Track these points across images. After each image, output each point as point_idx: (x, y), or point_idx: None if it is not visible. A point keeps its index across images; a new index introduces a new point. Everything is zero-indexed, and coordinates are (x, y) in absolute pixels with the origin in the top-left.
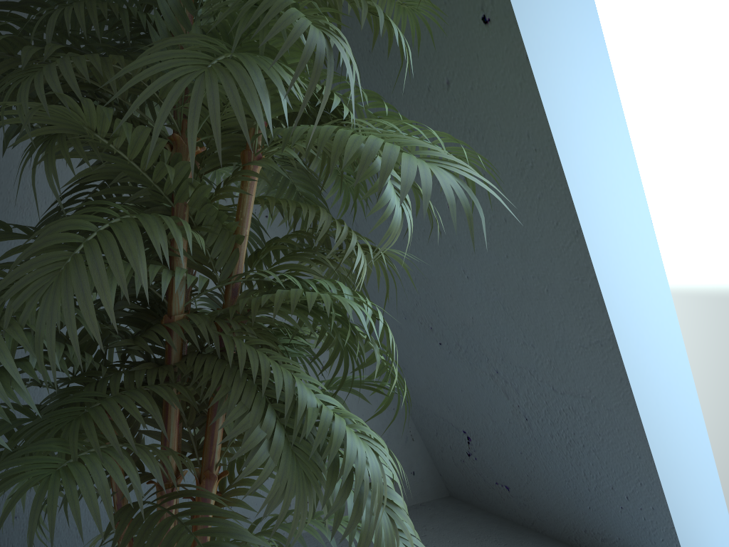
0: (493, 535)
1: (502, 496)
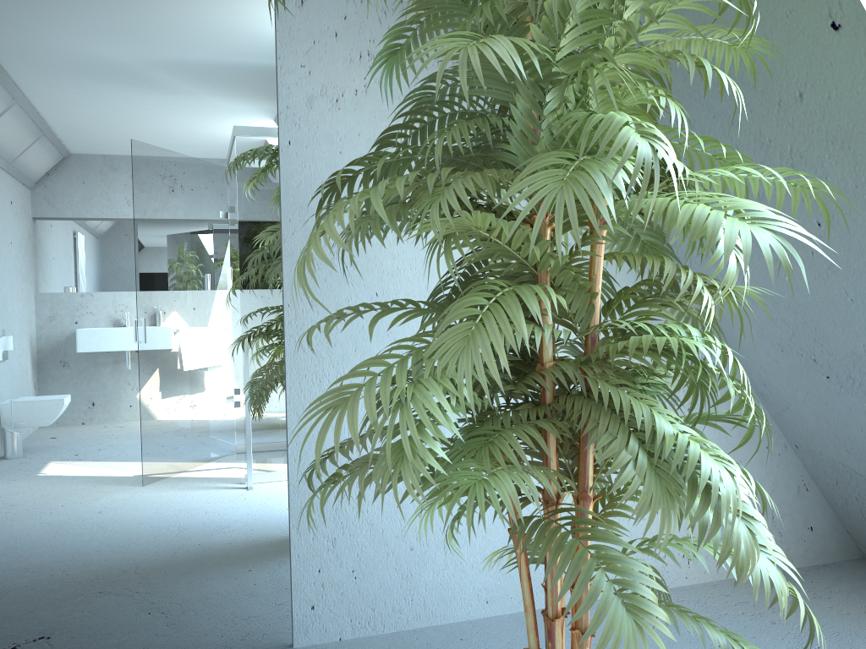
0: None
1: None
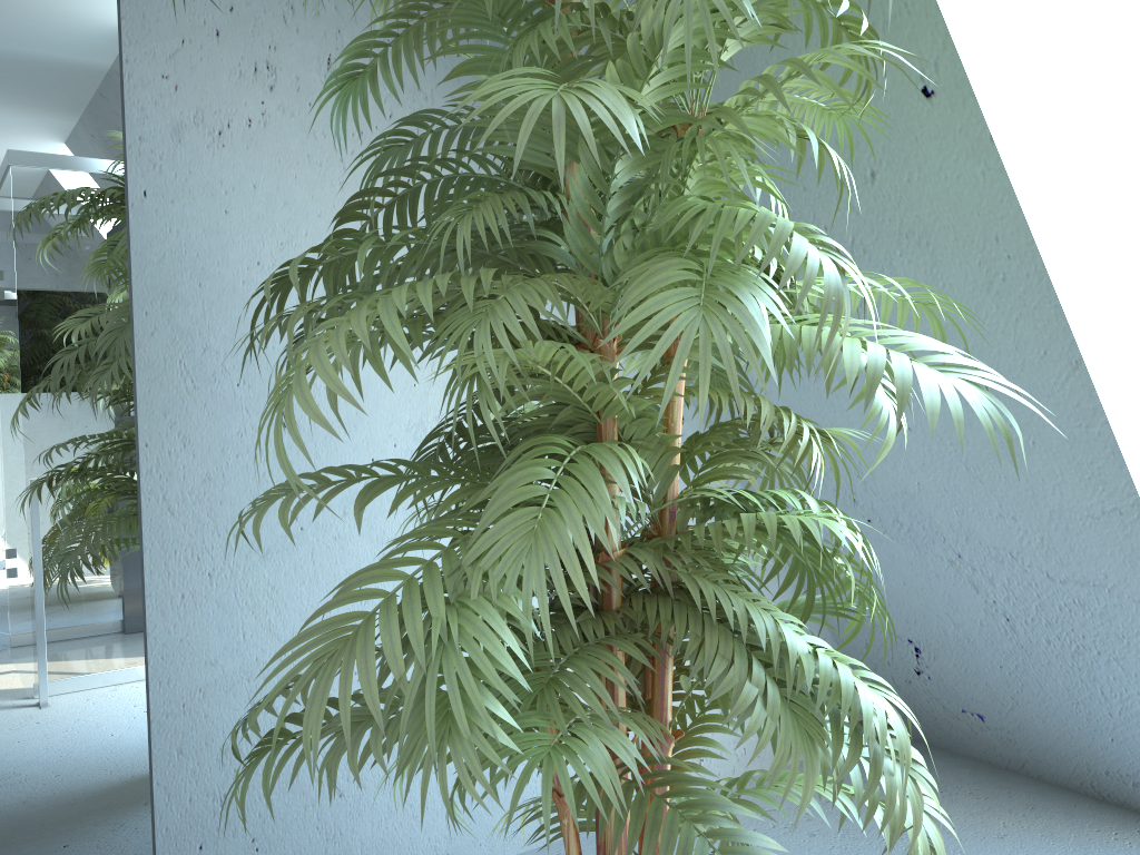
0: (965, 786)
1: (972, 728)
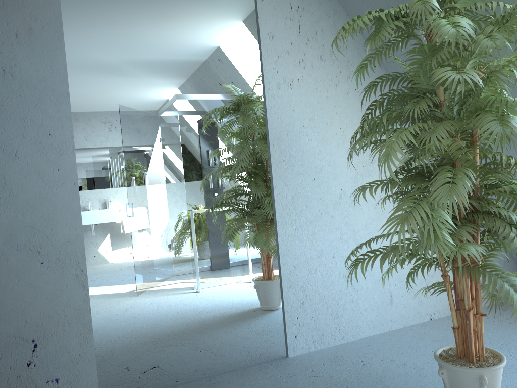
0: None
1: None
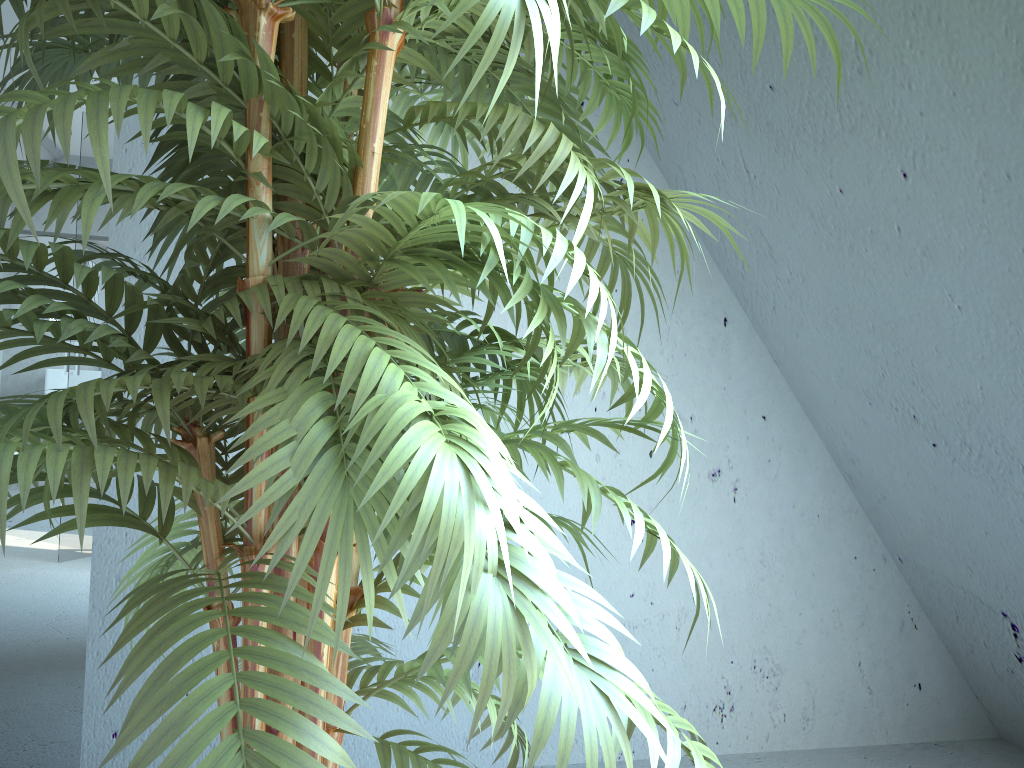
0: None
1: None
